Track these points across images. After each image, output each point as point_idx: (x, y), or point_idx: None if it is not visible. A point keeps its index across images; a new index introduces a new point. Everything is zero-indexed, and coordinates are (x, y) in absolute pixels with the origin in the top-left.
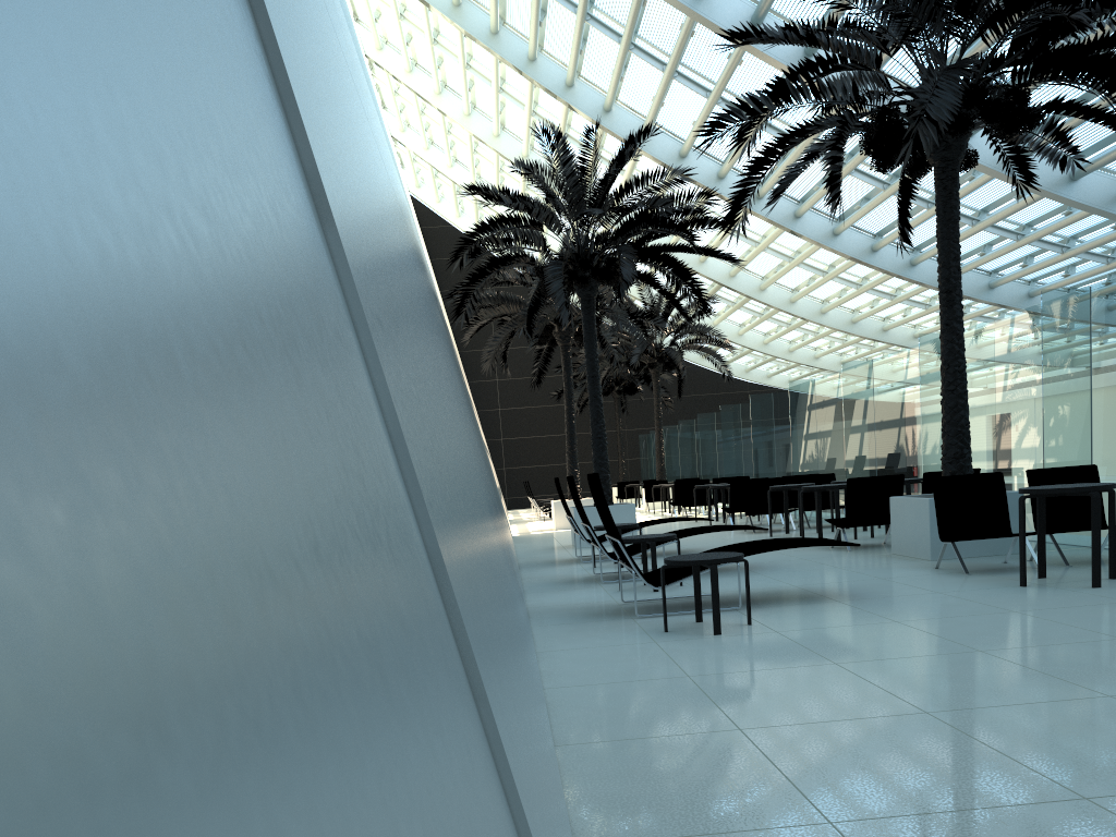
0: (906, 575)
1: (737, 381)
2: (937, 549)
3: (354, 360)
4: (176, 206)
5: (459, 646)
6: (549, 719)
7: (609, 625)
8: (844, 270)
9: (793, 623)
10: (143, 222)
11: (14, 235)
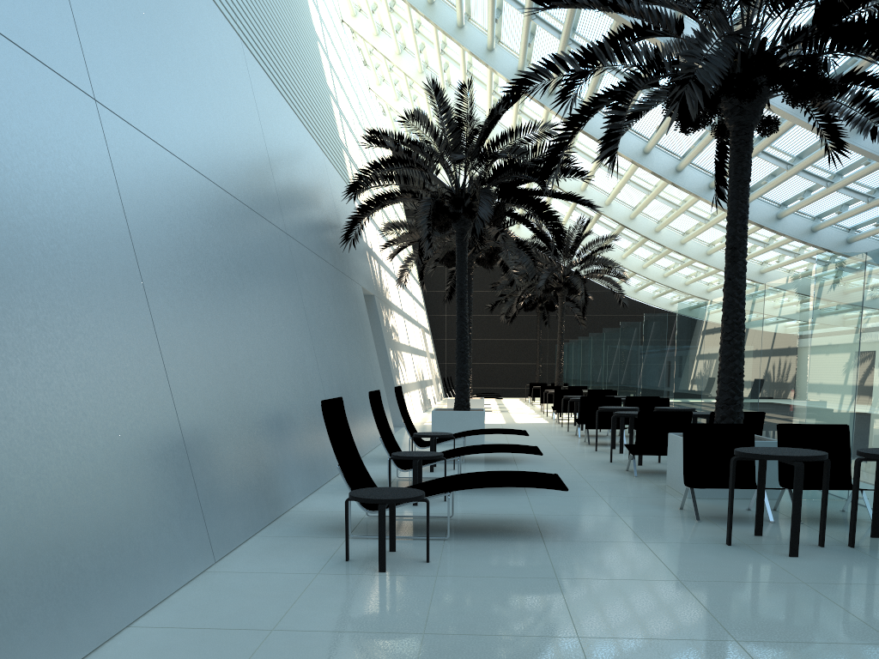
0: (643, 515)
1: (645, 306)
2: (695, 488)
3: None
4: None
5: None
6: None
7: (317, 543)
8: (721, 219)
9: (466, 566)
10: None
11: None
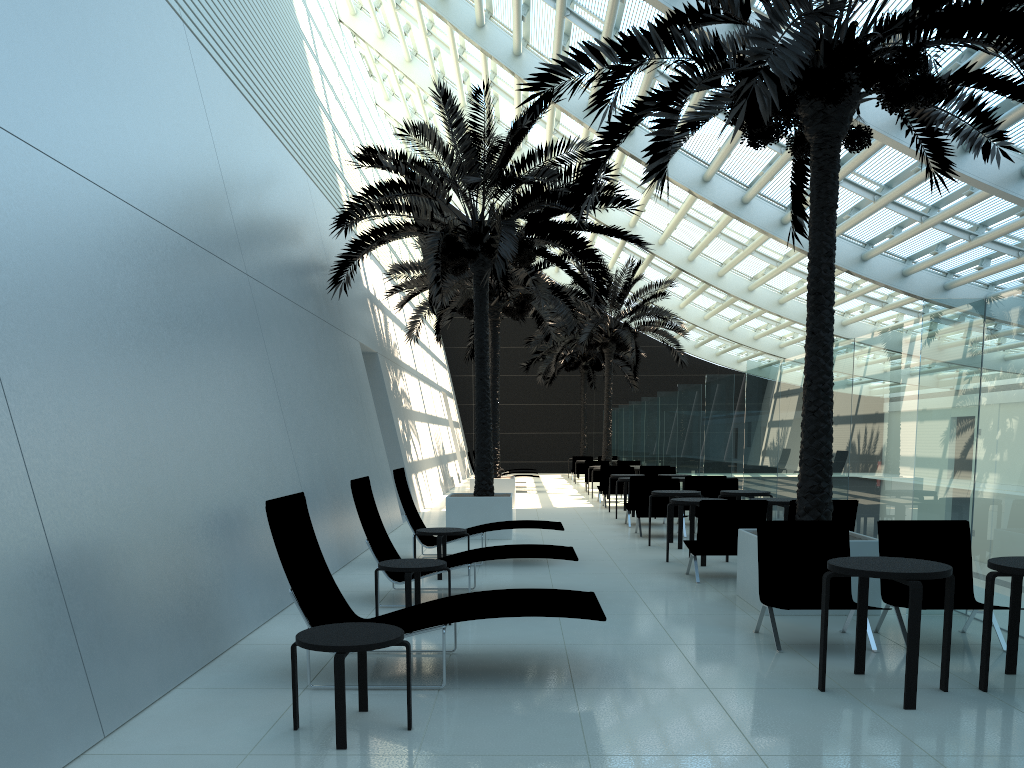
0: (708, 643)
1: (707, 364)
2: None
3: None
4: None
5: None
6: None
7: (261, 699)
8: (795, 262)
9: (462, 736)
10: None
11: None
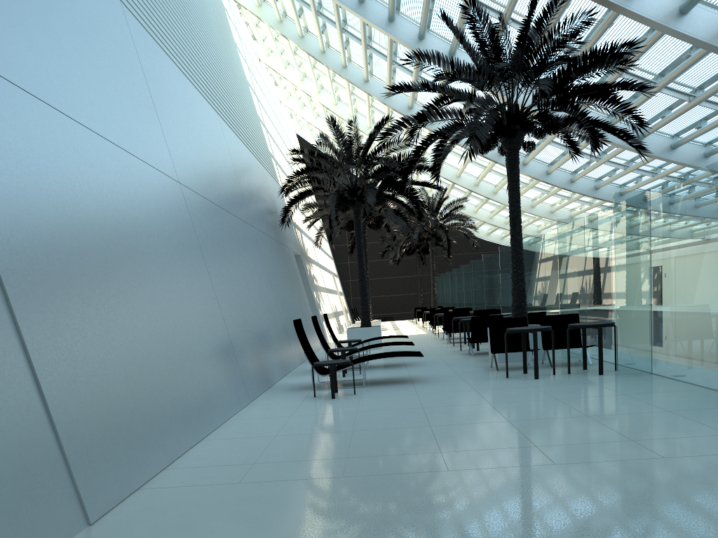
0: (469, 371)
1: (496, 245)
2: (501, 356)
3: (6, 334)
4: None
5: (42, 396)
6: (213, 431)
7: (297, 393)
8: (535, 184)
9: (373, 394)
10: None
11: None
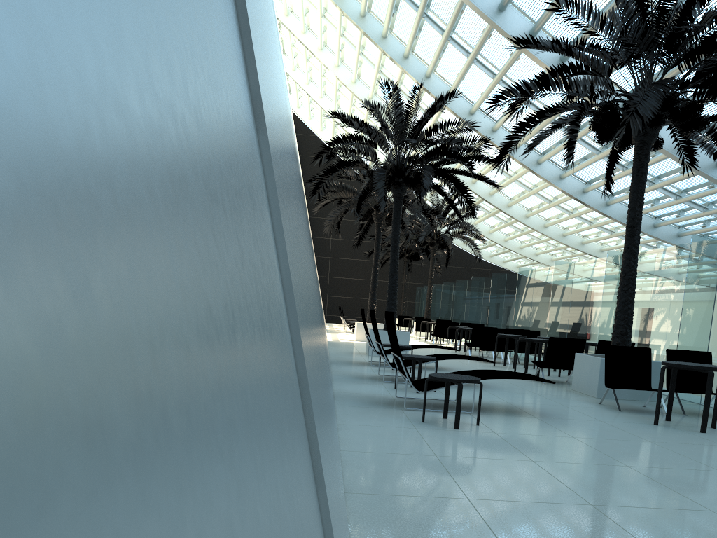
0: (580, 406)
1: (483, 262)
2: (601, 391)
3: (269, 233)
4: (178, 111)
5: (310, 446)
6: (342, 473)
7: (386, 411)
8: (563, 202)
9: (506, 428)
10: (154, 126)
11: (29, 138)
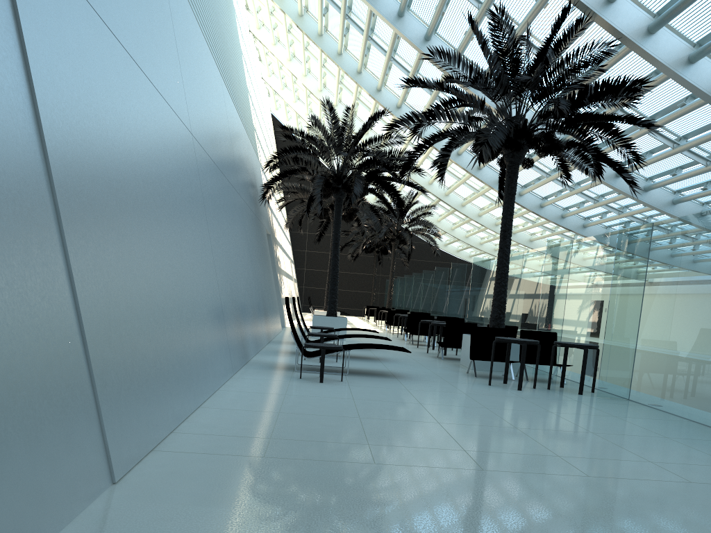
0: (447, 373)
1: (451, 256)
2: (476, 364)
3: (56, 257)
4: None
5: (82, 333)
6: (207, 399)
7: (279, 372)
8: None
9: (361, 383)
10: None
11: None
